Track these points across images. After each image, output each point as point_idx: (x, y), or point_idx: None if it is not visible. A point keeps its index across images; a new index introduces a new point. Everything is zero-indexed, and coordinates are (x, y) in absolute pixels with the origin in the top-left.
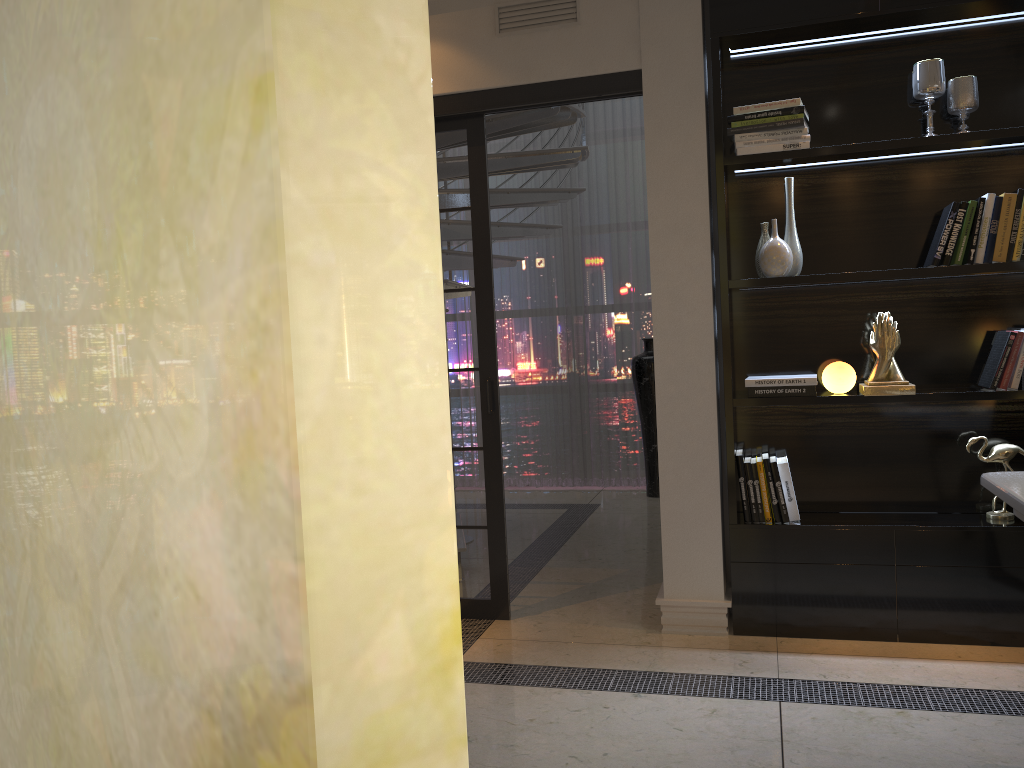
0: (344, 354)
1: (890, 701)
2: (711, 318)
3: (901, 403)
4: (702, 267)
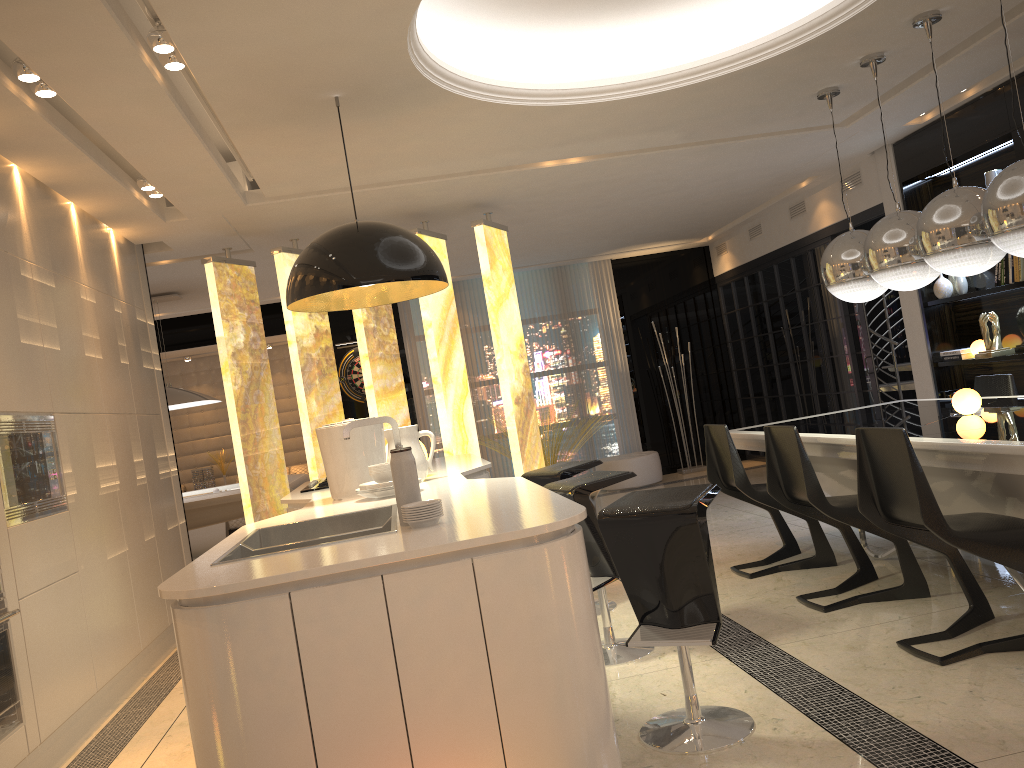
0: (504, 397)
1: None
2: (921, 322)
3: (1022, 359)
4: (914, 297)
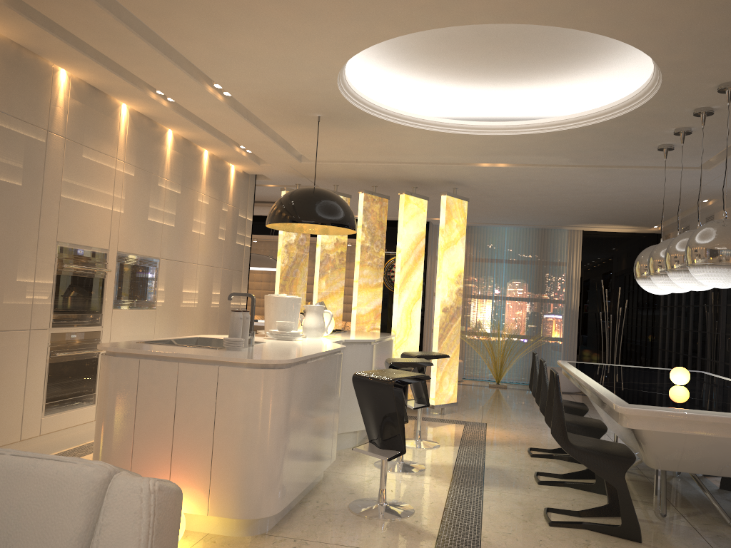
0: (436, 305)
1: None
2: None
3: None
4: None
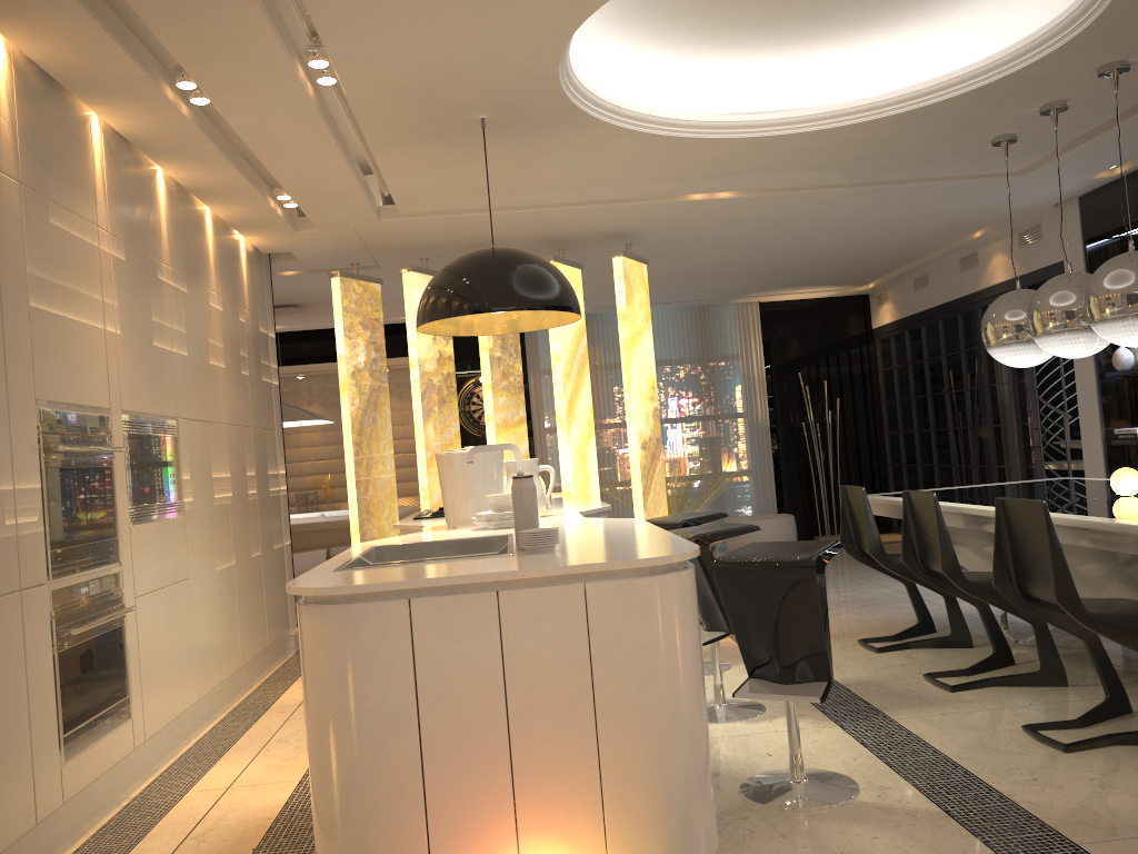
0: (630, 440)
1: None
2: (1095, 395)
3: None
4: (1090, 366)
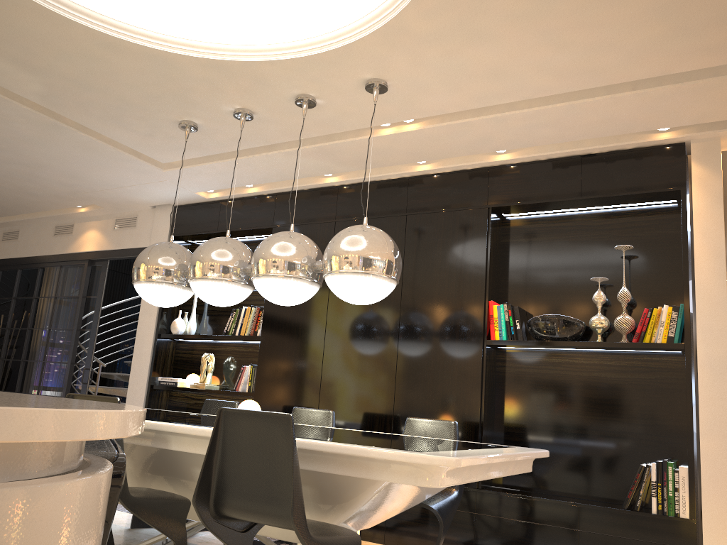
0: None
1: (117, 508)
2: (151, 349)
3: (221, 396)
4: (152, 327)
